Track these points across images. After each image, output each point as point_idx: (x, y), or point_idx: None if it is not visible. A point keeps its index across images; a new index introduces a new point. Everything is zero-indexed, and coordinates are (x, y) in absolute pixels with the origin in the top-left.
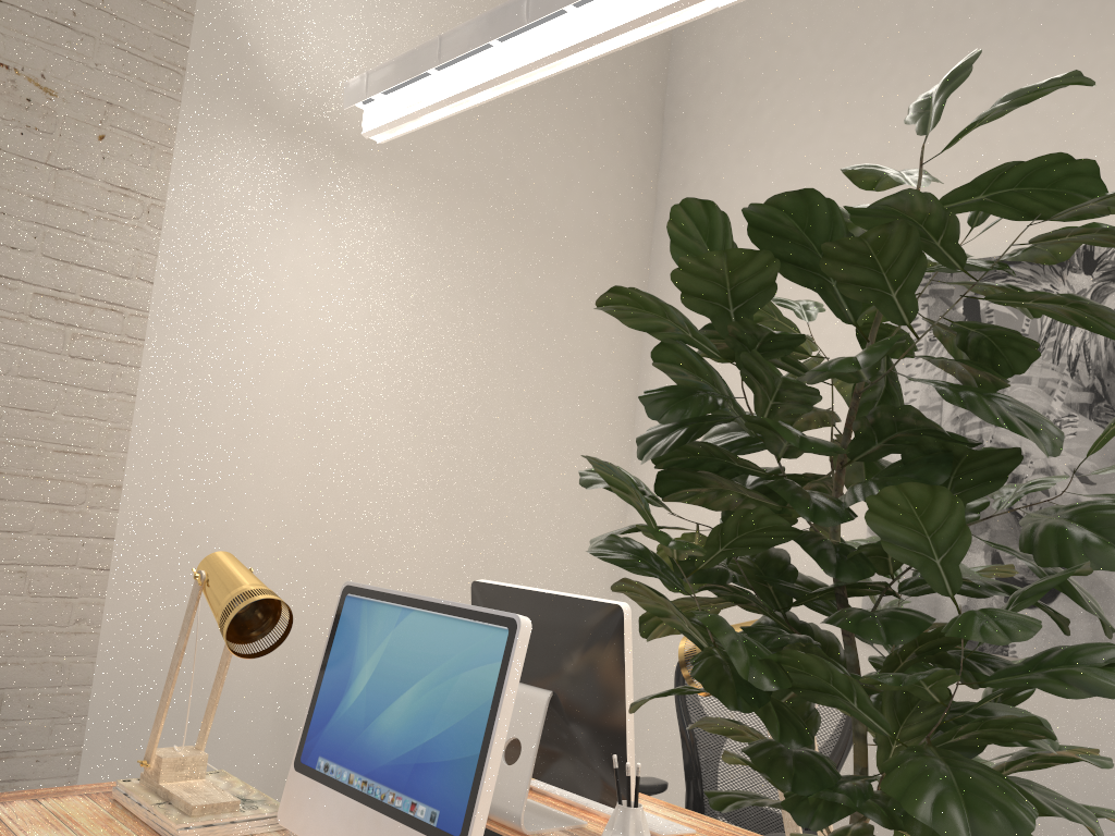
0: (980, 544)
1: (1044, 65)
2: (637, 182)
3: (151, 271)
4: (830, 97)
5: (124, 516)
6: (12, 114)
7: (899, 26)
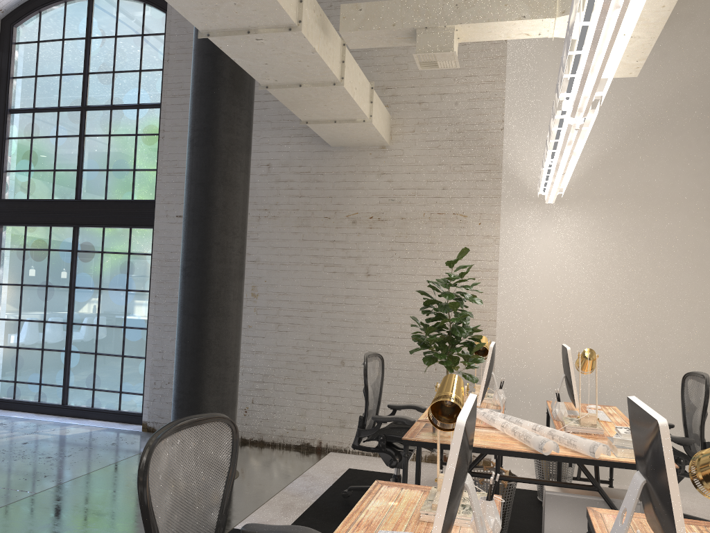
0: None
1: None
2: None
3: (497, 257)
4: None
5: (497, 329)
6: (457, 225)
7: None
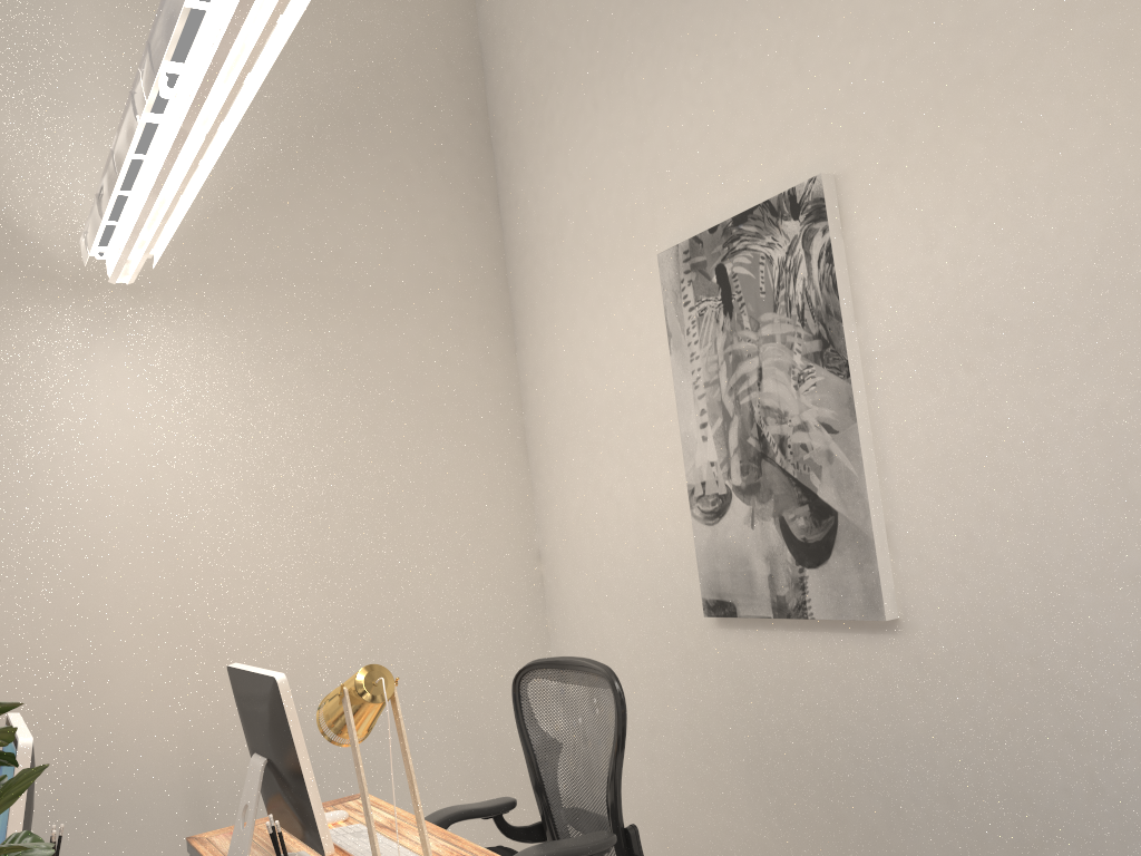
0: (769, 511)
1: (735, 12)
2: (474, 214)
3: None
4: (596, 89)
5: None
6: None
7: (629, 3)
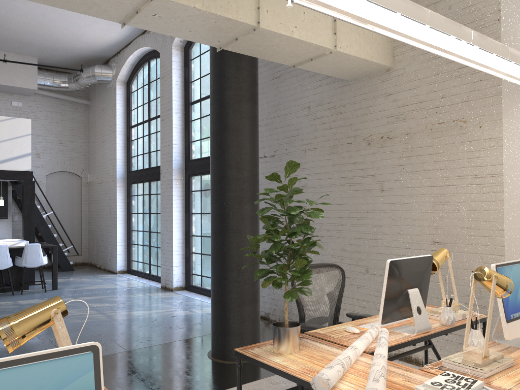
0: None
1: None
2: None
3: (501, 160)
4: None
5: (506, 239)
6: (457, 132)
7: None
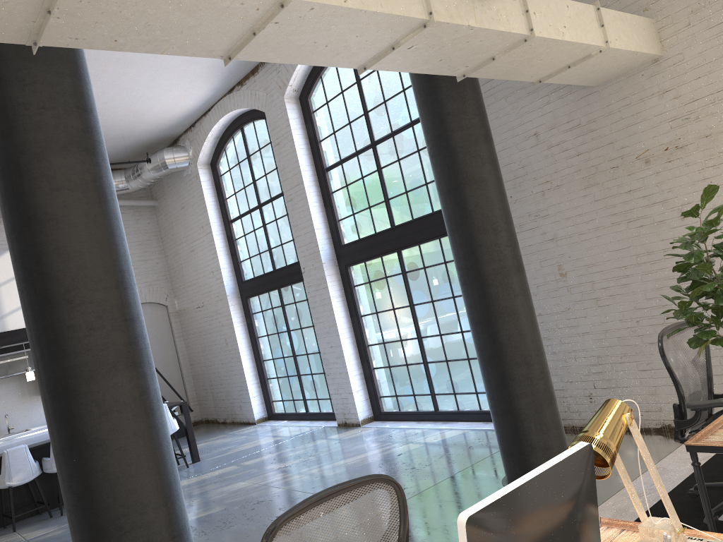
0: None
1: None
2: None
3: None
4: None
5: None
6: None
7: None
